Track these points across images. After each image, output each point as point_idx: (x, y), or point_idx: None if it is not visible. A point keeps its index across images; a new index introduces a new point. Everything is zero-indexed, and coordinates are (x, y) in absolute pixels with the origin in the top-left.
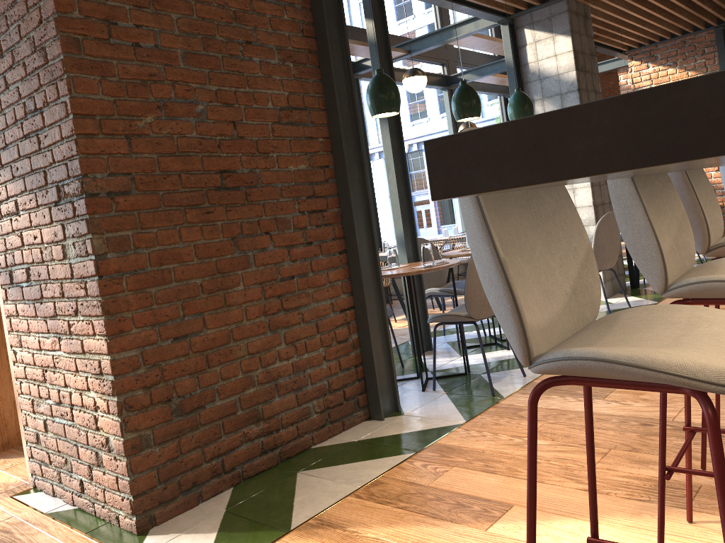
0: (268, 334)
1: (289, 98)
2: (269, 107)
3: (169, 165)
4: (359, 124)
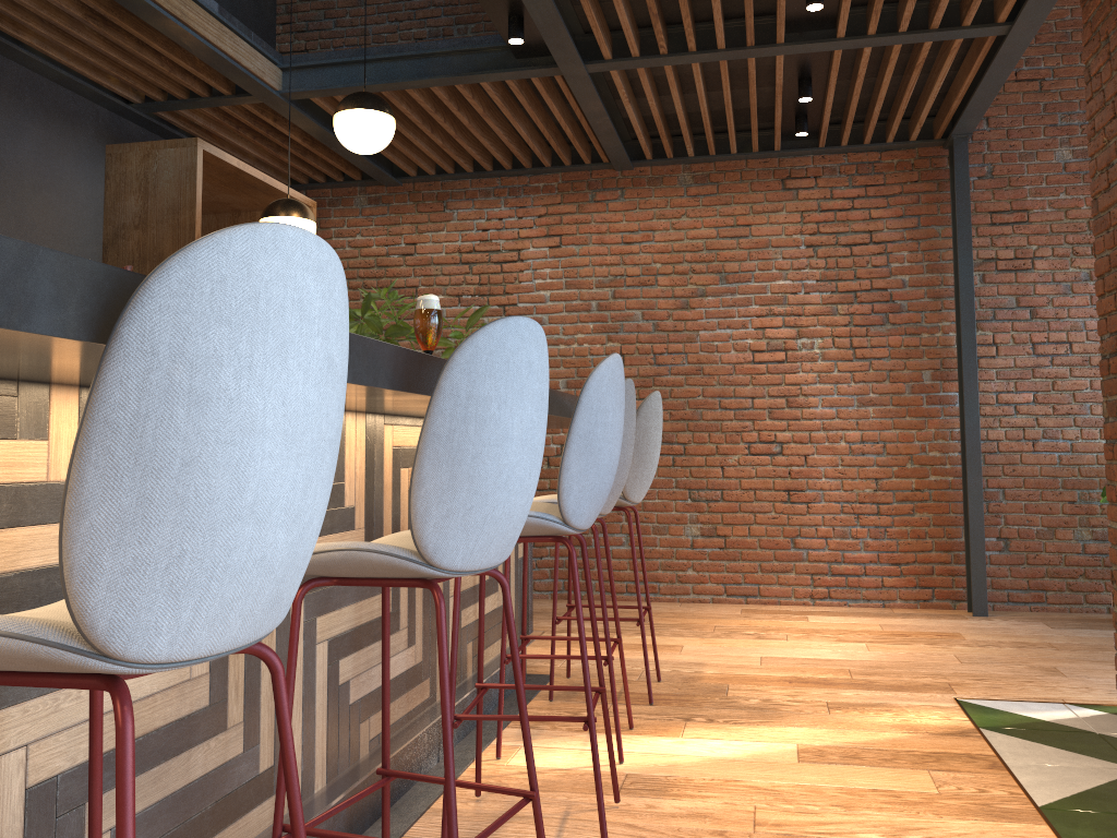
0: None
1: None
2: None
3: None
4: None
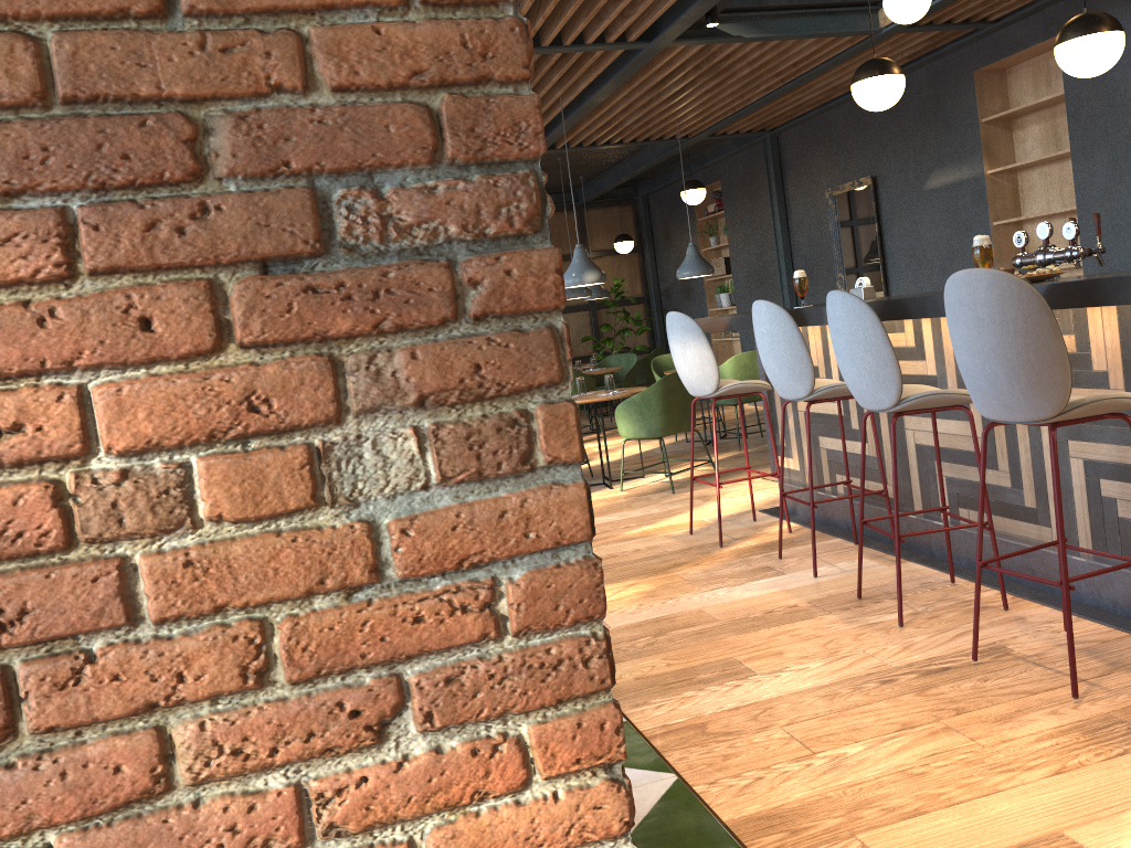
0: None
1: None
2: None
3: None
4: None
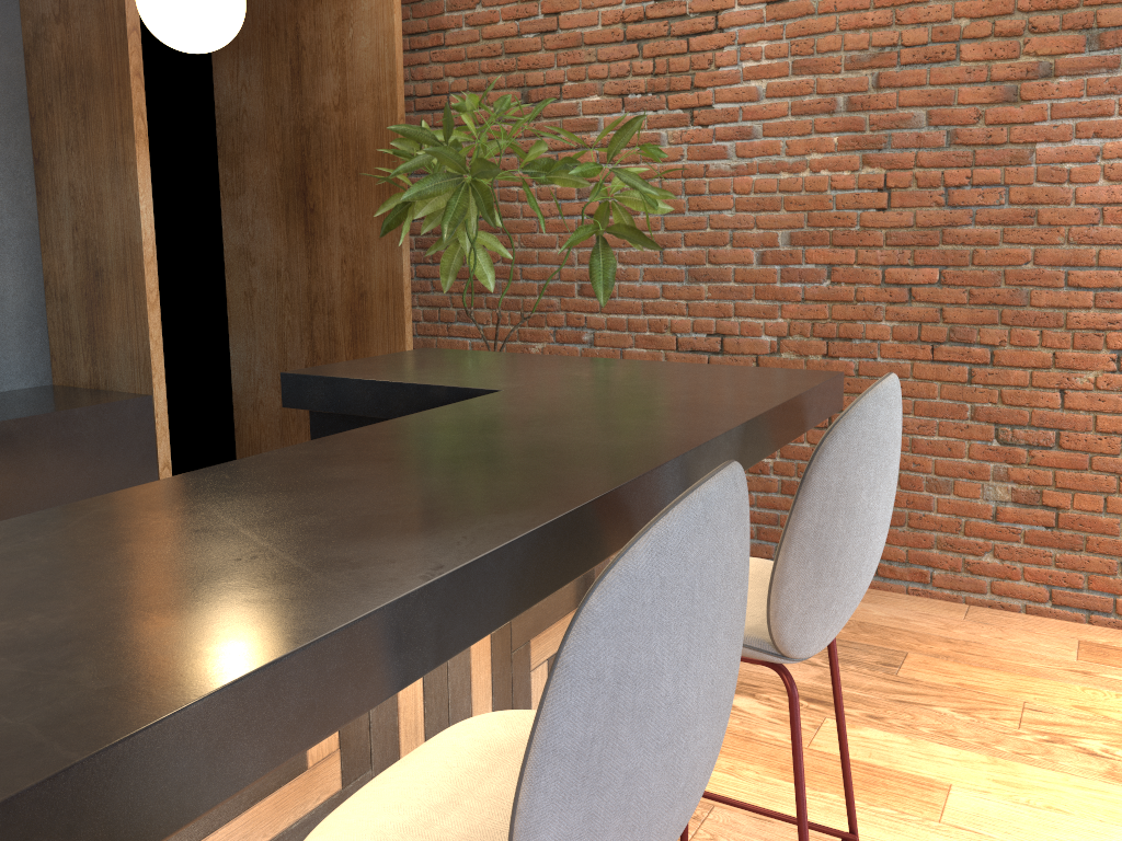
0: None
1: None
2: None
3: None
4: None
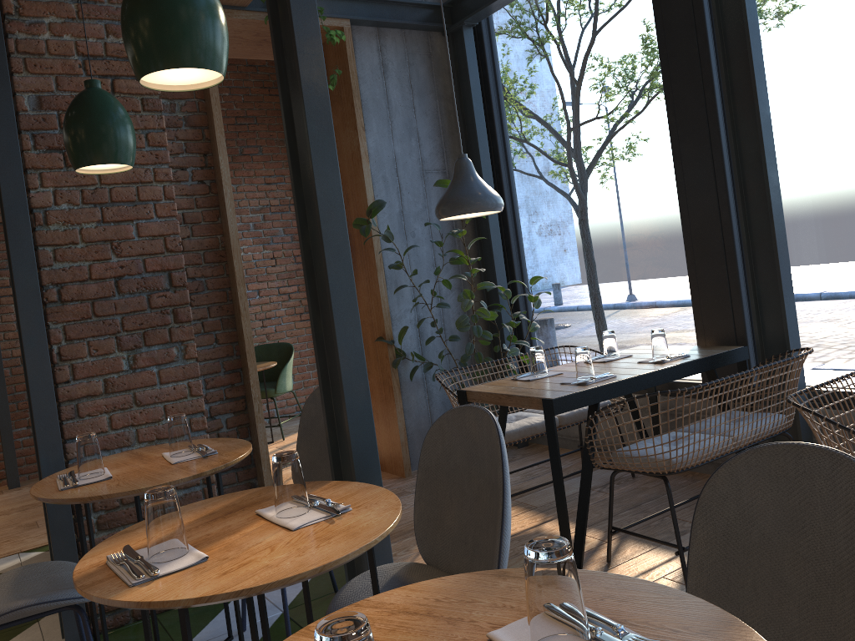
0: None
1: None
2: None
3: None
4: (7, 234)
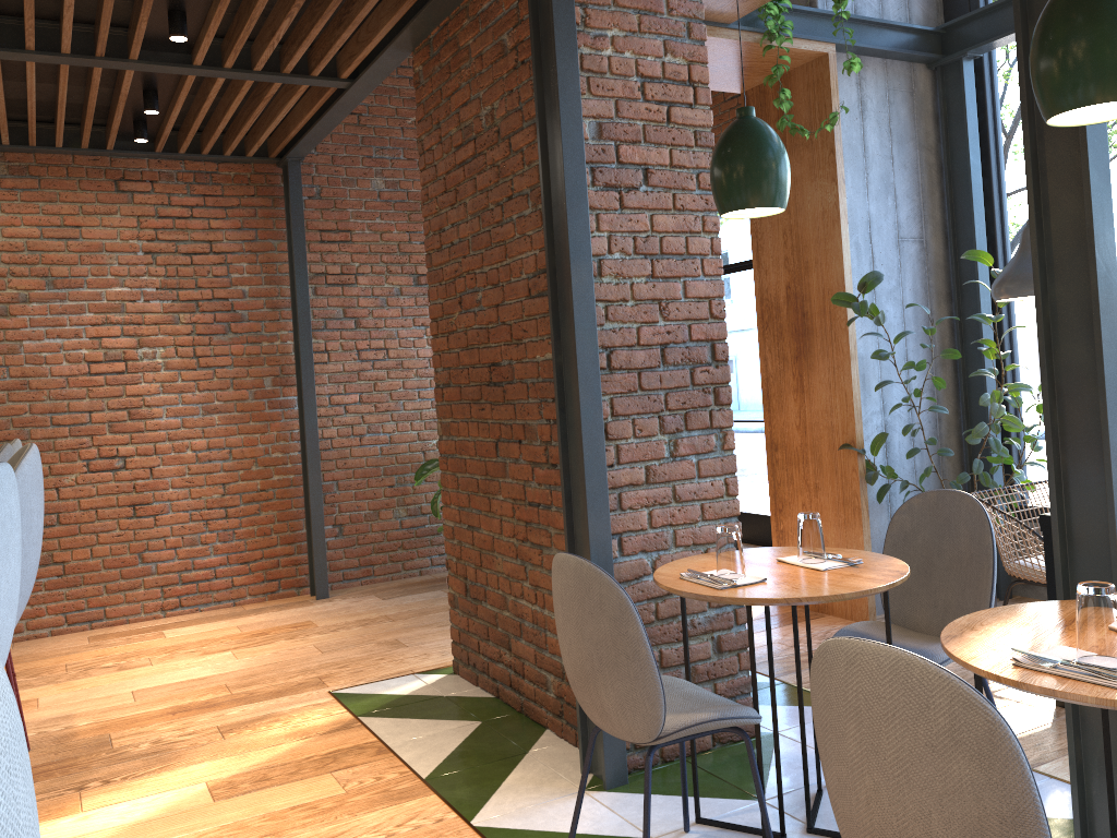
0: (518, 562)
1: (537, 259)
2: (524, 276)
3: (463, 359)
4: (570, 285)
